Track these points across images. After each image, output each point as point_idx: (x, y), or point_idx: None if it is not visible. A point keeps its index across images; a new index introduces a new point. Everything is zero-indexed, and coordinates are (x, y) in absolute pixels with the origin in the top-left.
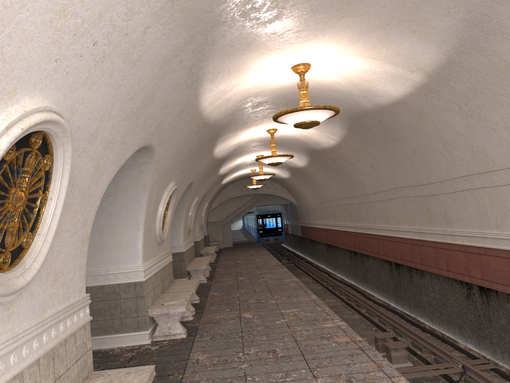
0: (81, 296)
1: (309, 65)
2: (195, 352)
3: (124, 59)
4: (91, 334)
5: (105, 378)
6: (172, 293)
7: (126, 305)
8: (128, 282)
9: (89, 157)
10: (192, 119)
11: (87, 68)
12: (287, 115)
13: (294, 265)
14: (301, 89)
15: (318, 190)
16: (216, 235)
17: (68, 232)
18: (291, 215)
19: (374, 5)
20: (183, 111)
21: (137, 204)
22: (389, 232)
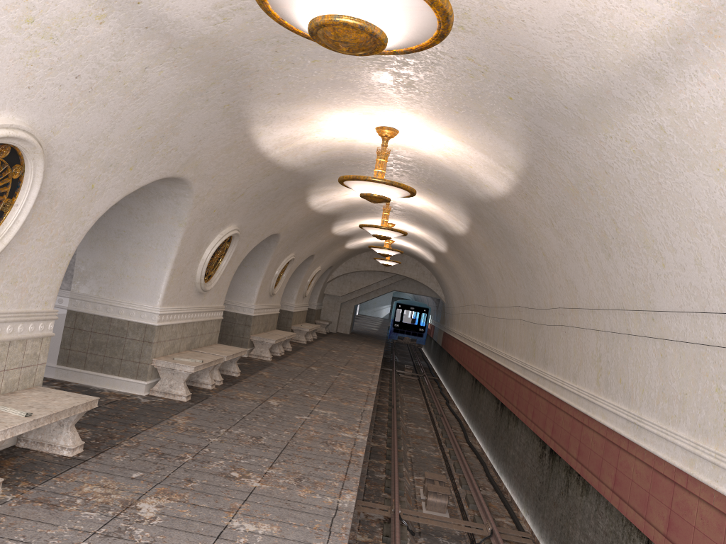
0: (47, 309)
1: (394, 130)
2: (180, 416)
3: (121, 91)
4: (85, 367)
5: (44, 393)
6: (198, 353)
7: (131, 347)
8: (139, 322)
9: (79, 175)
10: (252, 160)
11: (70, 95)
12: (350, 182)
13: (417, 380)
14: (379, 156)
15: (461, 288)
16: (330, 313)
17: (41, 241)
18: (439, 315)
19: (435, 87)
20: (230, 149)
21: (170, 238)
22: (504, 360)
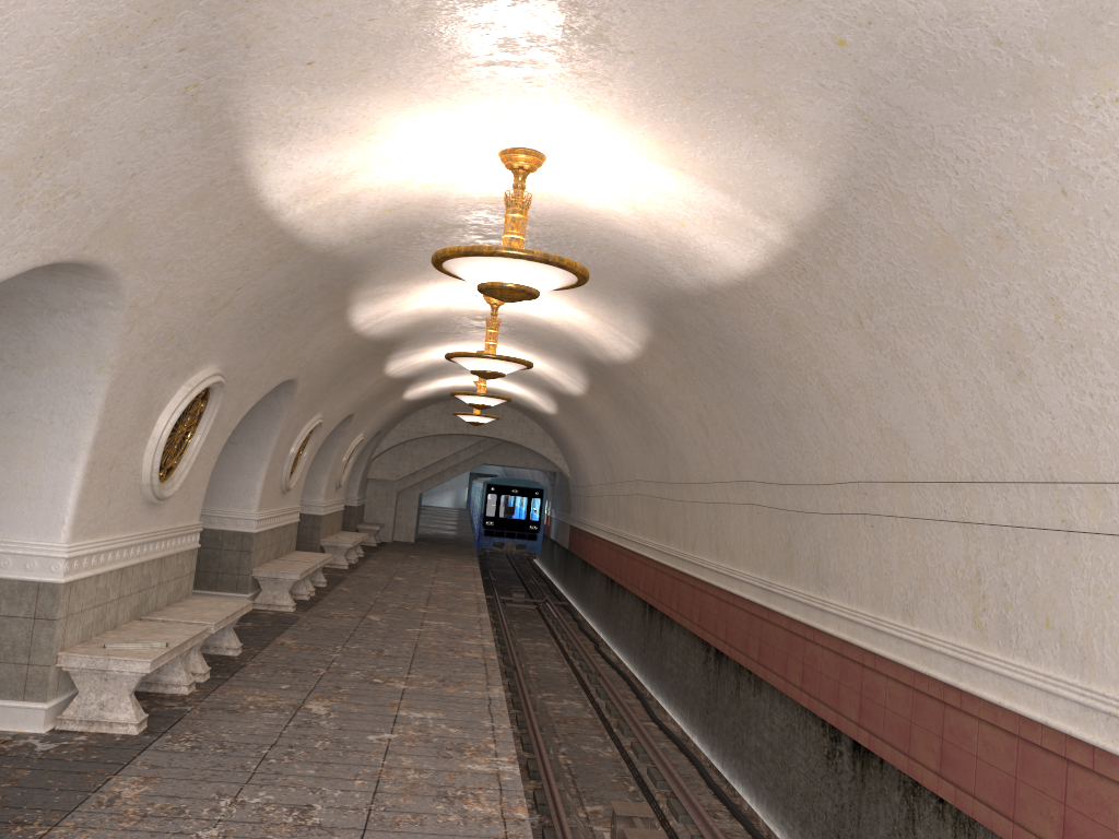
0: None
1: (538, 155)
2: (126, 777)
3: None
4: None
5: None
6: (156, 624)
7: (7, 634)
8: (24, 578)
9: None
10: (247, 228)
11: None
12: (460, 261)
13: (536, 609)
14: (511, 208)
15: (608, 454)
16: (381, 510)
17: None
18: (558, 498)
19: (658, 35)
20: (202, 200)
21: (79, 399)
22: (716, 576)
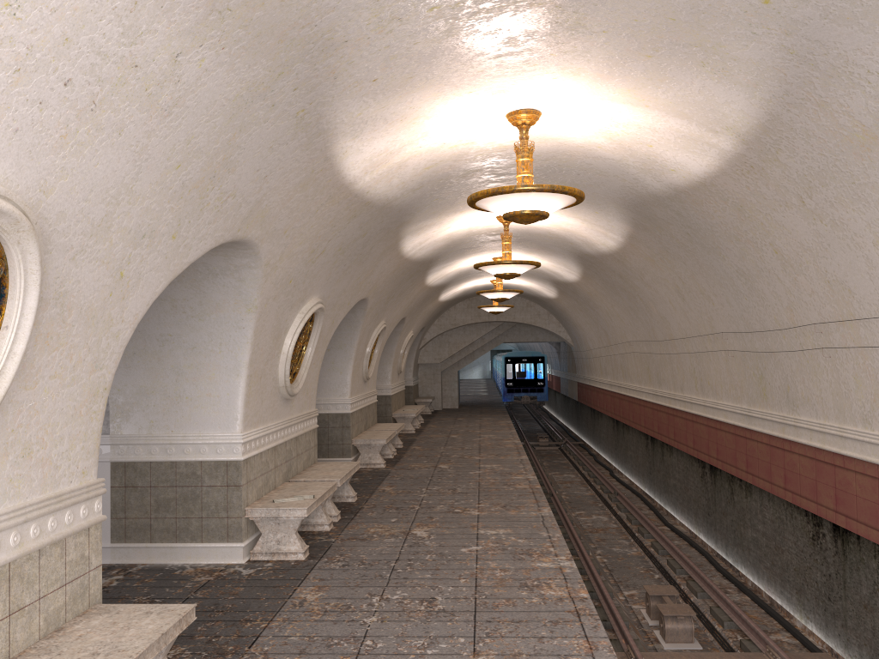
0: (87, 482)
1: (536, 112)
2: (306, 587)
3: (143, 104)
4: (152, 538)
5: (110, 617)
6: (301, 483)
7: (211, 498)
8: (217, 459)
9: (97, 260)
10: (334, 197)
11: (60, 120)
12: (488, 200)
13: (559, 450)
14: (520, 154)
15: (603, 323)
16: (431, 386)
17: (57, 378)
18: (564, 362)
19: (622, 17)
20: (306, 184)
21: (237, 333)
22: (703, 409)
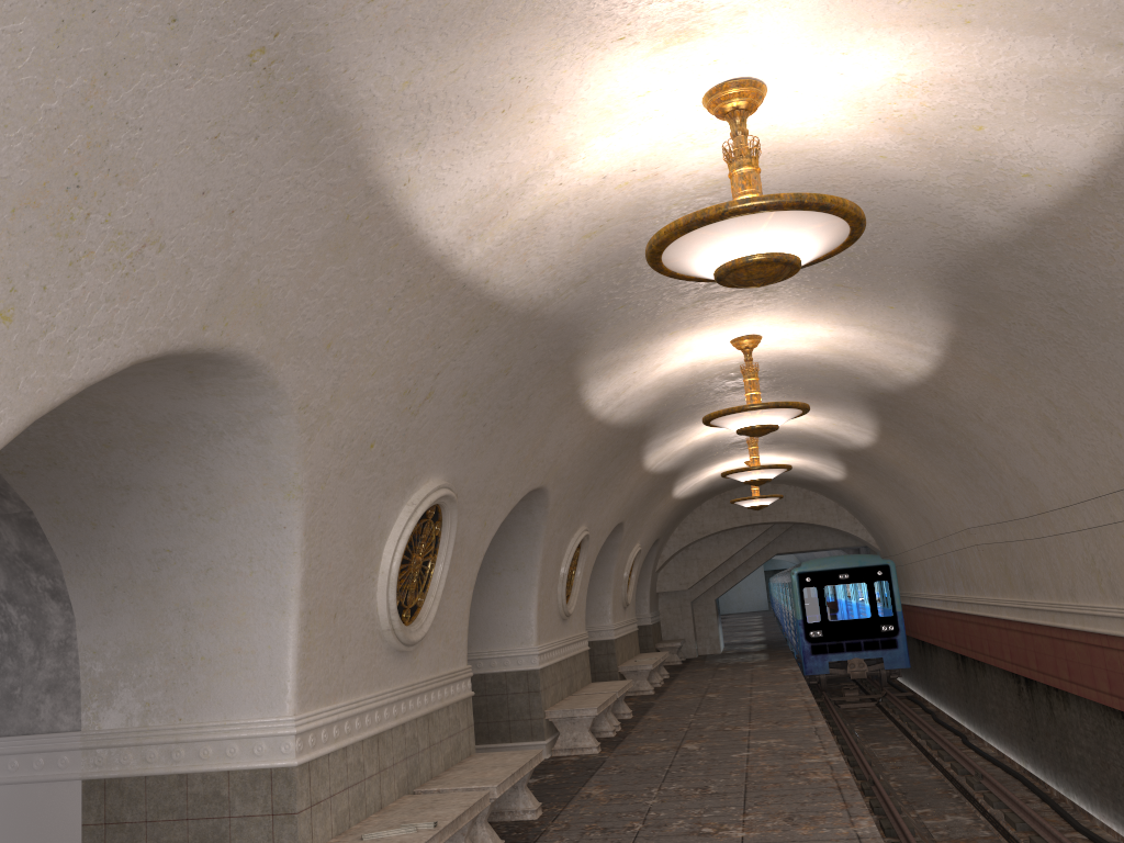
0: None
1: (755, 84)
2: None
3: None
4: None
5: None
6: (429, 796)
7: (246, 839)
8: (253, 766)
9: None
10: (419, 285)
11: None
12: (682, 243)
13: (876, 706)
14: (735, 162)
15: (921, 507)
16: (678, 624)
17: None
18: None
19: None
20: (343, 246)
21: (275, 537)
22: (1121, 624)
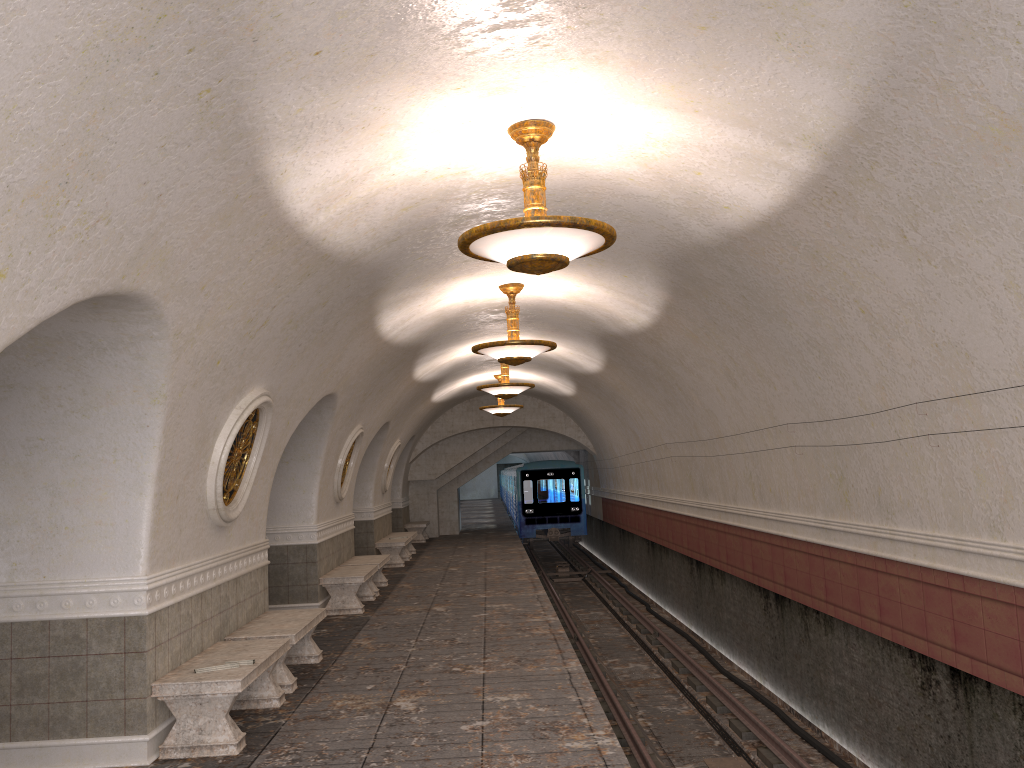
0: None
1: (548, 124)
2: None
3: None
4: (13, 735)
5: None
6: (240, 642)
7: (101, 672)
8: (109, 615)
9: None
10: (275, 243)
11: None
12: (487, 240)
13: (583, 581)
14: (528, 181)
15: (632, 423)
16: (424, 508)
17: None
18: (585, 475)
19: None
20: (229, 216)
21: (138, 433)
22: (764, 523)
